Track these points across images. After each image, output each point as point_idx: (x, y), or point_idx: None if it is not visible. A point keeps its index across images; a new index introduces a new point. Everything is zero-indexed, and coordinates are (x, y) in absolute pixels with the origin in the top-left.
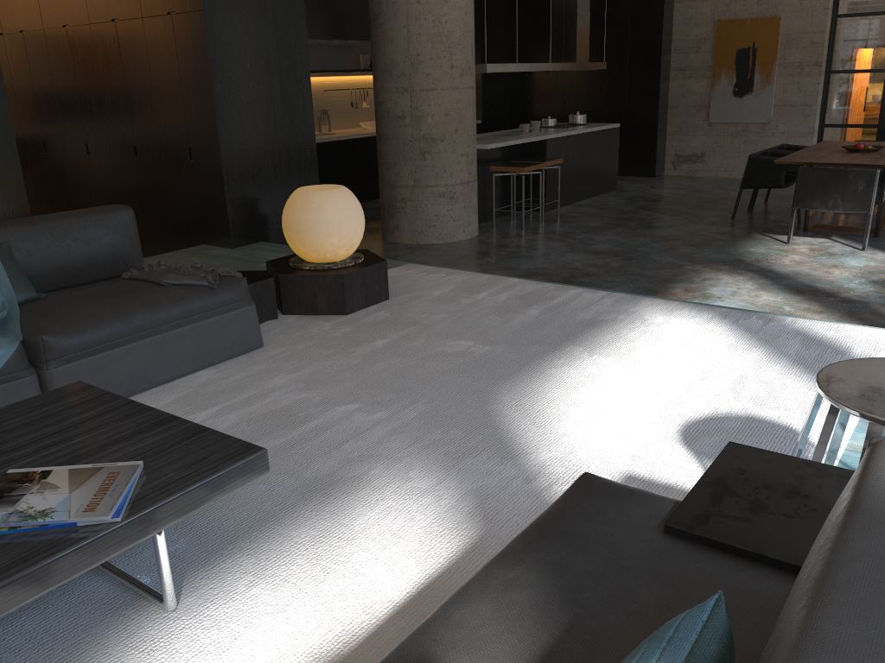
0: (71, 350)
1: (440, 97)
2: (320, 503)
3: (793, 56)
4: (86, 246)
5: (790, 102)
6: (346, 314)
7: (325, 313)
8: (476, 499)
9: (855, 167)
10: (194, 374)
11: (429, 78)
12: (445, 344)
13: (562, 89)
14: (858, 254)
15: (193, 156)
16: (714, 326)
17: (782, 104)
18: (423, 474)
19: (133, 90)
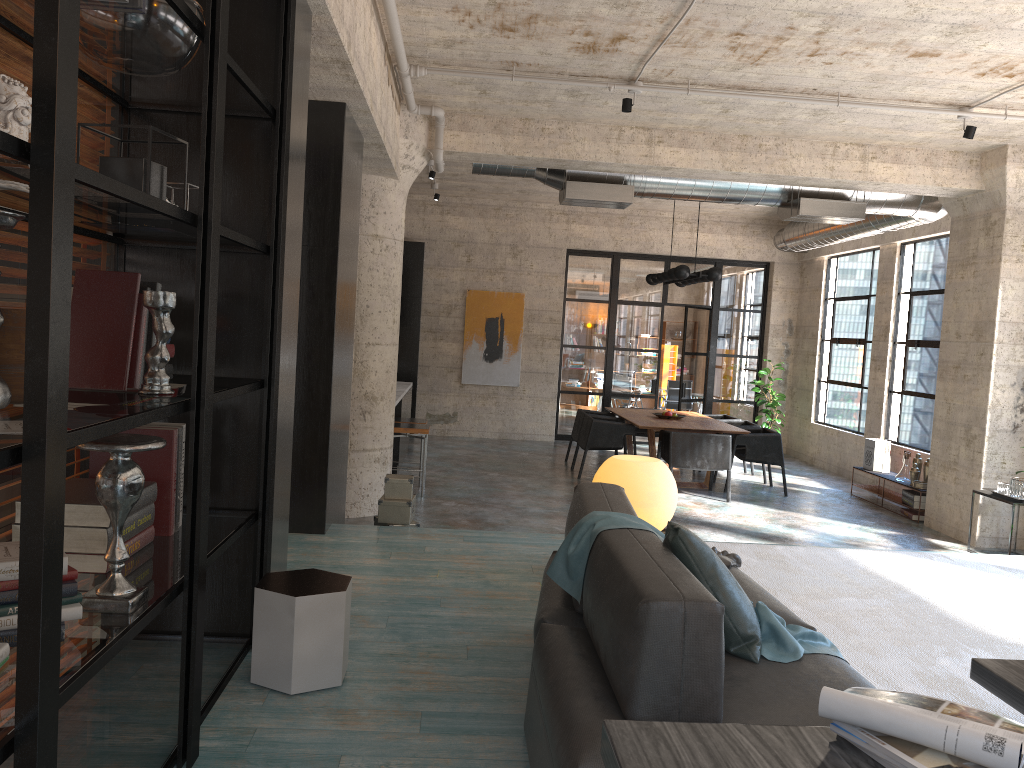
0: None
1: (384, 353)
2: None
3: (536, 329)
4: None
5: (535, 369)
6: None
7: None
8: None
9: (687, 432)
10: None
11: (377, 331)
12: (841, 602)
13: None
14: (731, 505)
15: None
16: (934, 564)
17: (528, 371)
18: None
19: None
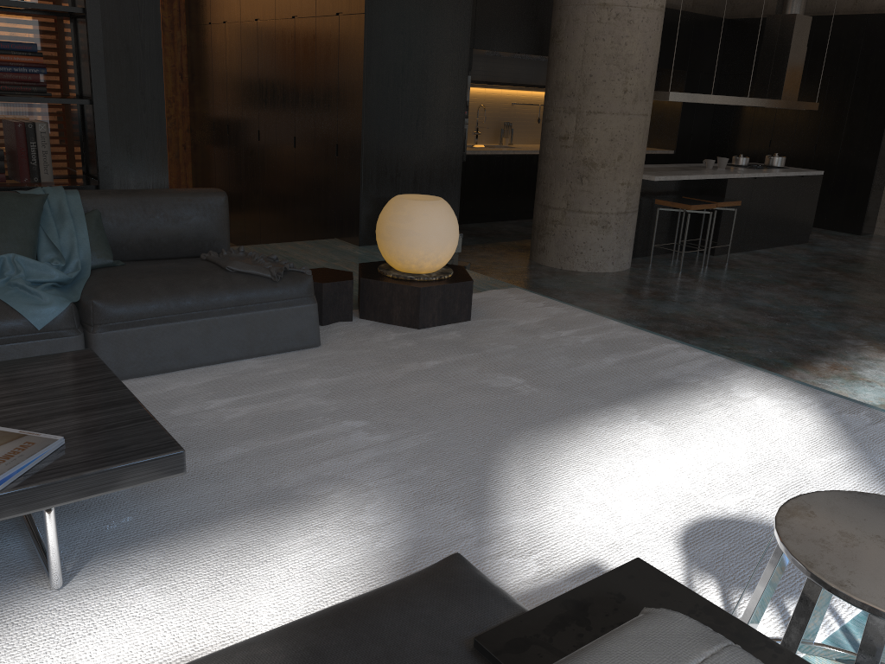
0: (117, 318)
1: (607, 122)
2: (261, 516)
3: None
4: (174, 223)
5: None
6: (418, 328)
7: (398, 324)
8: (413, 550)
9: None
10: (240, 361)
11: (599, 100)
12: (494, 378)
13: (769, 127)
14: None
15: (339, 153)
16: (806, 414)
17: None
18: (379, 510)
19: (300, 84)
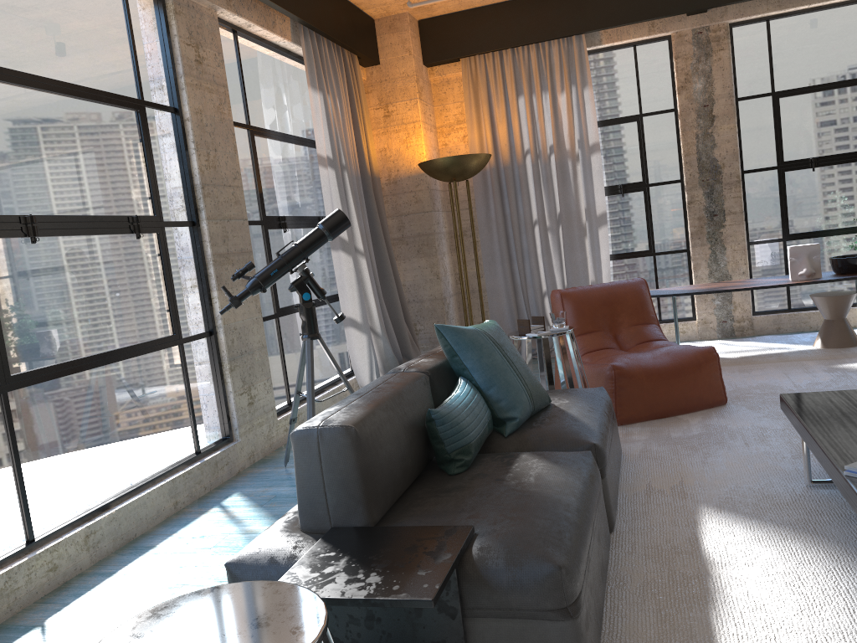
0: None
1: None
2: None
3: None
4: None
5: None
6: None
7: None
8: None
9: None
10: None
11: None
12: None
13: None
14: None
15: None
16: None
17: None
18: None
19: None
